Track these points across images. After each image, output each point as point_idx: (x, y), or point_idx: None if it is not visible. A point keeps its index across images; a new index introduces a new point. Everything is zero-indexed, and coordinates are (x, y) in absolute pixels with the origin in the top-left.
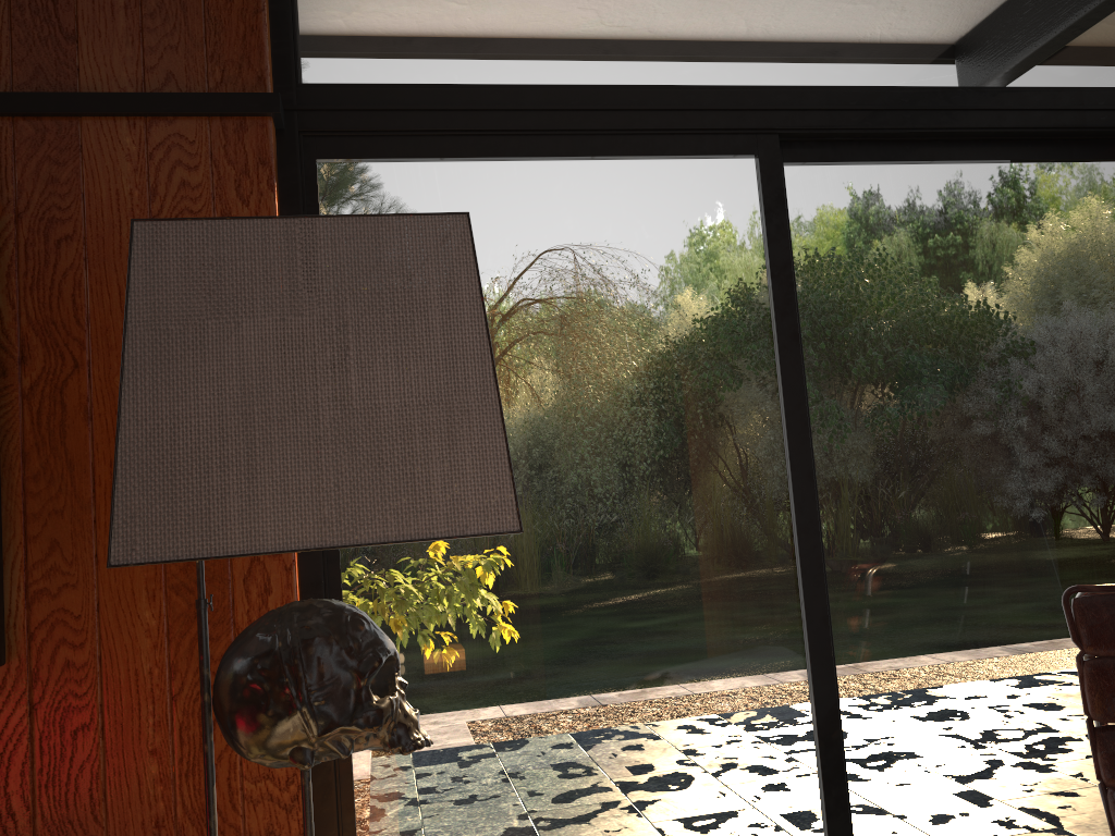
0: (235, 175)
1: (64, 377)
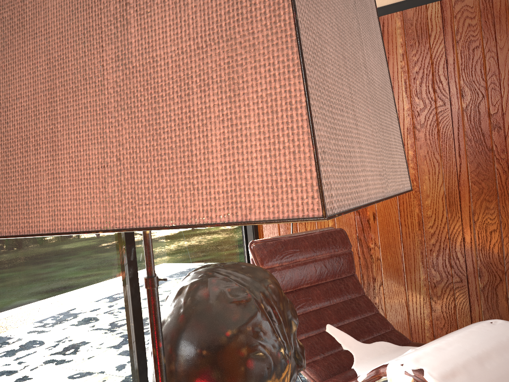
0: None
1: None
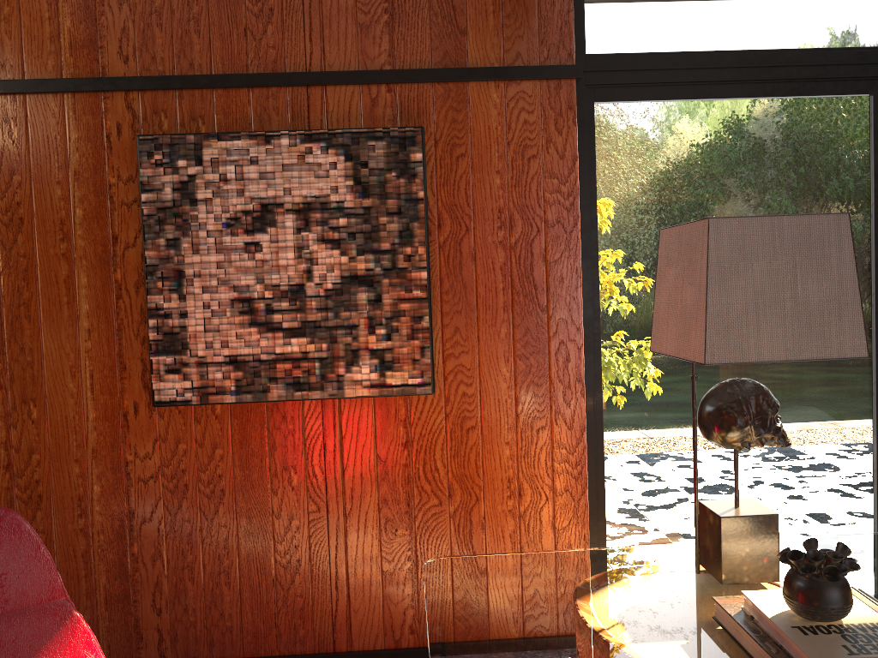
0: (554, 116)
1: (461, 236)
